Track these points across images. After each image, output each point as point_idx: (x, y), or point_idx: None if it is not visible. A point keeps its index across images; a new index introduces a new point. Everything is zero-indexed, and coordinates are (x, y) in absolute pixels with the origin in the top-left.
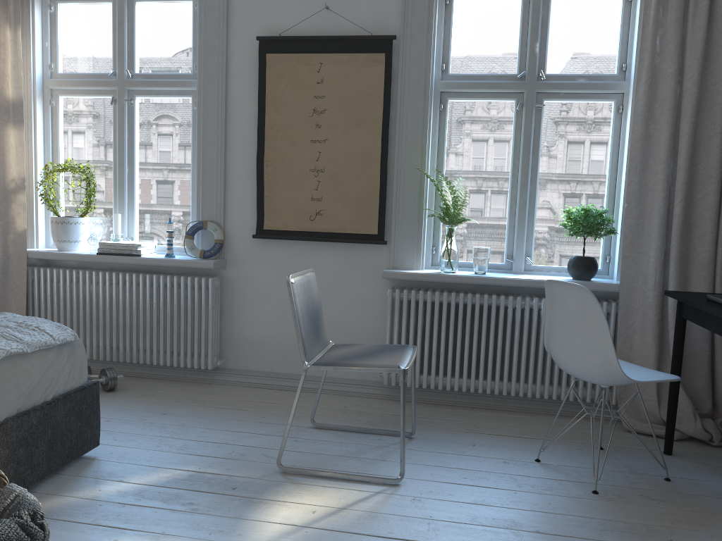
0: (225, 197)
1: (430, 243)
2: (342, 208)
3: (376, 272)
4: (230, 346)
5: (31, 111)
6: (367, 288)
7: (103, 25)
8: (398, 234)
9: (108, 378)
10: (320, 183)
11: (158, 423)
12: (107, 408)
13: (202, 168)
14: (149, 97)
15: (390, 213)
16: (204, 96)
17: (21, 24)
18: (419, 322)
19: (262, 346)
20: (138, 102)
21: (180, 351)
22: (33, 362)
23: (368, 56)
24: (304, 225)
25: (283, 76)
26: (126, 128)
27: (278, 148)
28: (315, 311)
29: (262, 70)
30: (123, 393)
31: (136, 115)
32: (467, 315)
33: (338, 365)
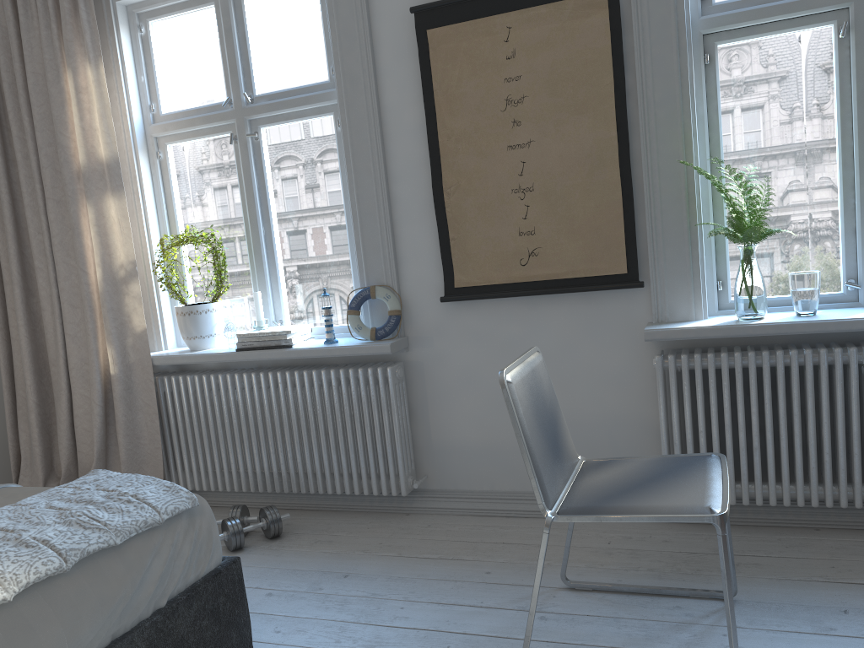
0: (395, 249)
1: (713, 275)
2: (567, 240)
3: (632, 331)
4: (429, 459)
5: (134, 171)
6: (620, 356)
7: (208, 38)
8: (660, 268)
9: (270, 522)
10: (529, 208)
11: (337, 594)
12: (269, 570)
13: (358, 212)
14: (278, 125)
15: (644, 238)
16: (349, 109)
17: (107, 58)
18: (712, 404)
19: (474, 455)
20: (265, 135)
21: (361, 473)
22: (127, 557)
23: (580, 0)
24: (513, 274)
25: (455, 58)
26: (254, 173)
27: (461, 166)
28: (550, 417)
29: (424, 56)
30: (291, 541)
31: (264, 153)
32: (794, 384)
33: (601, 513)
